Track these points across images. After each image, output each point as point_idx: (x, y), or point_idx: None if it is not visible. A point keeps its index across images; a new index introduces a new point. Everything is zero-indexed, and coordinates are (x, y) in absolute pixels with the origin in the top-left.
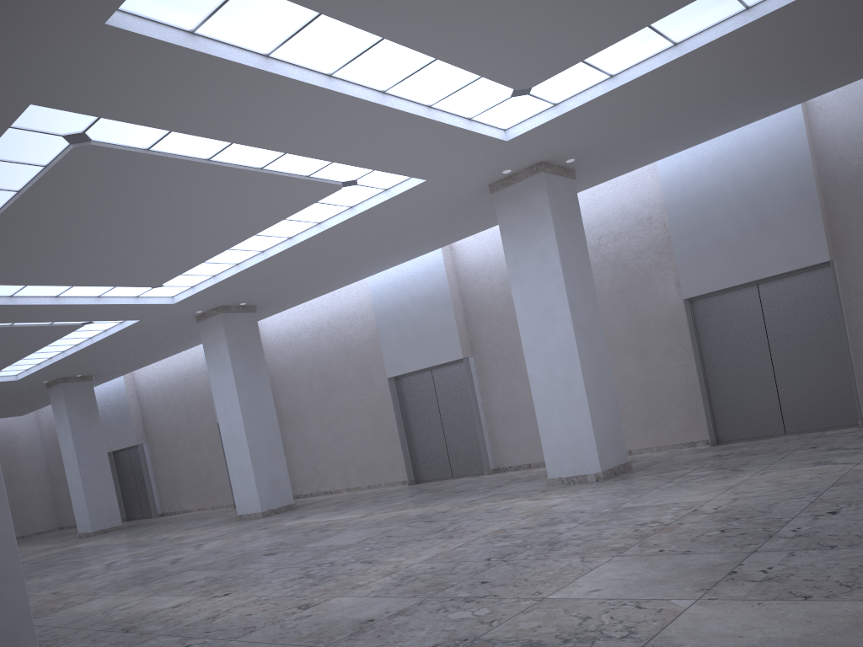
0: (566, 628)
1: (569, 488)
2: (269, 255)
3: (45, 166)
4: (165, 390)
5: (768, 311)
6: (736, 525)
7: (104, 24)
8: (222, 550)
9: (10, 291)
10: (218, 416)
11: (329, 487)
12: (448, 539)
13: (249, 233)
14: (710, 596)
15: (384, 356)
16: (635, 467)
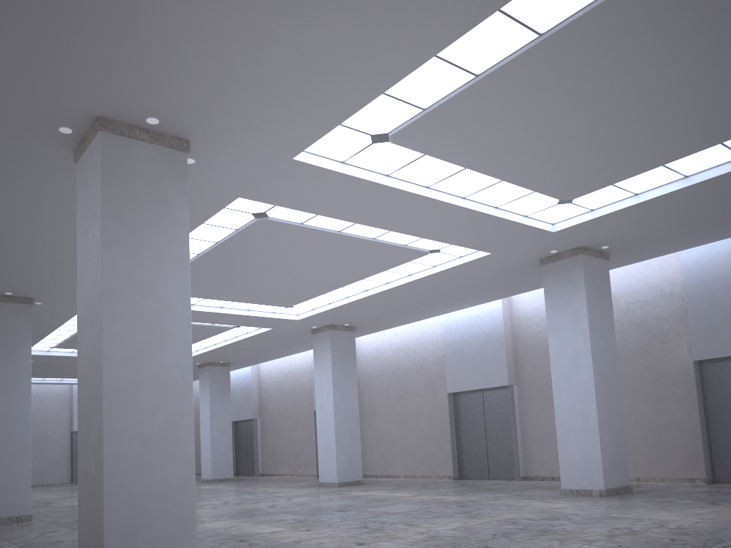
0: None
1: (576, 498)
2: (370, 293)
3: (237, 229)
4: (279, 380)
5: None
6: (684, 538)
7: (292, 159)
8: (306, 504)
9: (193, 301)
10: (316, 405)
11: (390, 472)
12: (471, 519)
13: (359, 278)
14: None
15: (447, 376)
16: (636, 490)
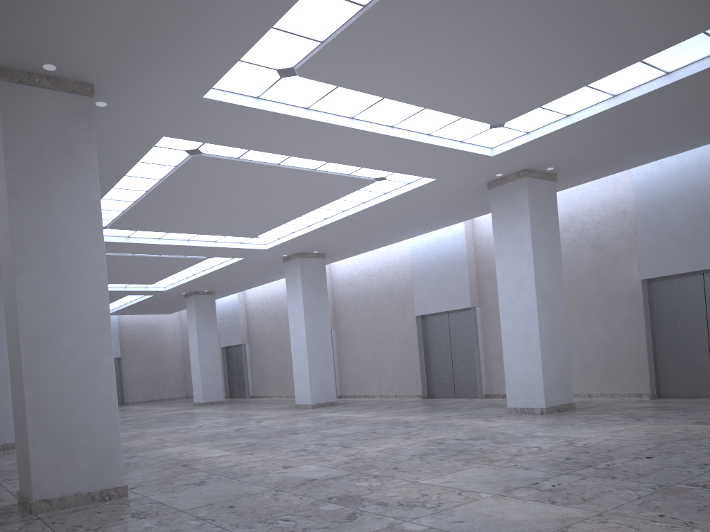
0: (408, 499)
1: (518, 416)
2: (329, 222)
3: (176, 166)
4: (264, 306)
5: (709, 295)
6: (580, 456)
7: (202, 97)
8: (270, 426)
9: (158, 235)
10: (290, 331)
11: (367, 392)
12: (405, 439)
13: (313, 207)
14: (505, 494)
15: (415, 299)
16: (579, 407)
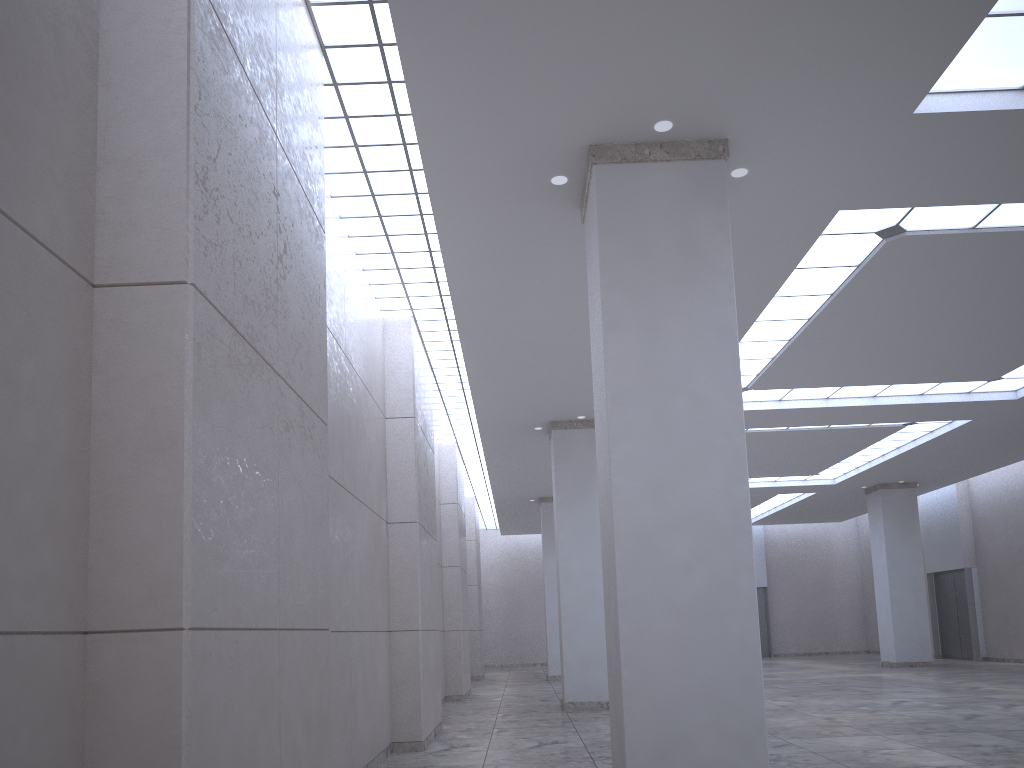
0: None
1: None
2: None
3: (857, 265)
4: (1006, 504)
5: None
6: None
7: (911, 114)
8: None
9: (825, 392)
10: None
11: None
12: None
13: None
14: None
15: None
16: None
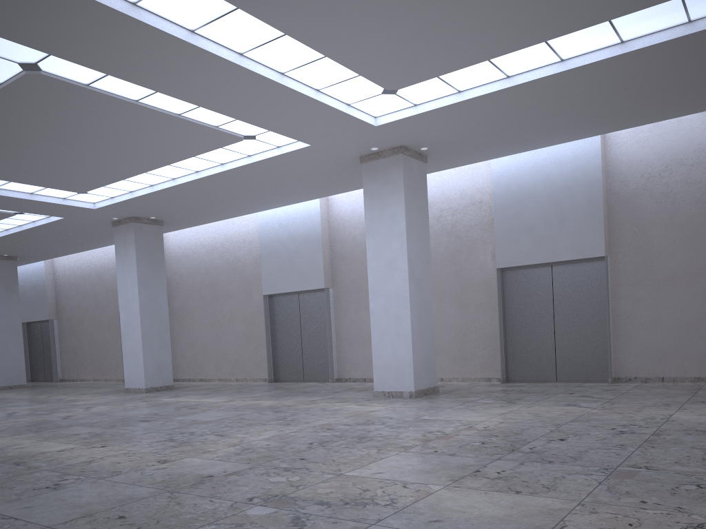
0: (350, 495)
1: (388, 400)
2: (178, 183)
3: (0, 84)
4: (79, 278)
5: (556, 286)
6: (494, 440)
7: None
8: (107, 413)
9: None
10: (120, 306)
11: (204, 375)
12: (286, 426)
13: (164, 163)
14: (456, 484)
15: (263, 277)
16: (441, 391)
